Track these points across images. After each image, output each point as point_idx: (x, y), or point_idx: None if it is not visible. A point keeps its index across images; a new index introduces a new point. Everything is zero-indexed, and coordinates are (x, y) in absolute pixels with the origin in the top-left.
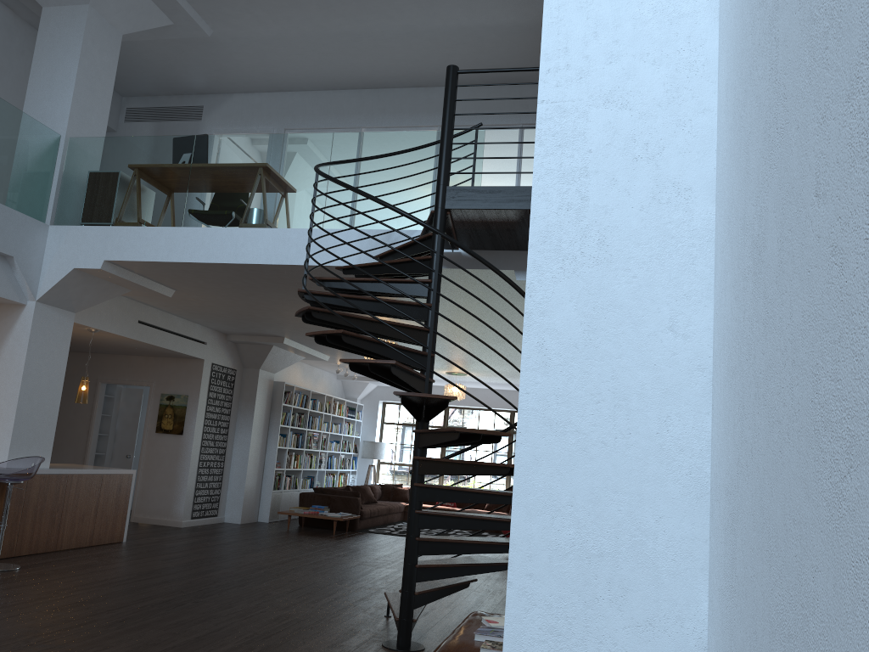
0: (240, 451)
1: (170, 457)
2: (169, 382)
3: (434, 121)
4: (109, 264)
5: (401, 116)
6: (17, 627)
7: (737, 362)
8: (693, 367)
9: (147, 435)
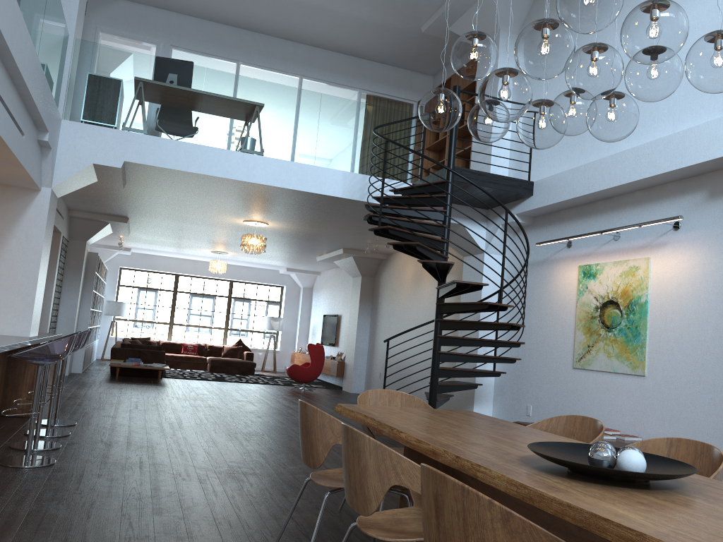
0: (67, 312)
1: None
2: None
3: (298, 71)
4: (123, 164)
5: (273, 60)
6: (238, 459)
7: None
8: None
9: None
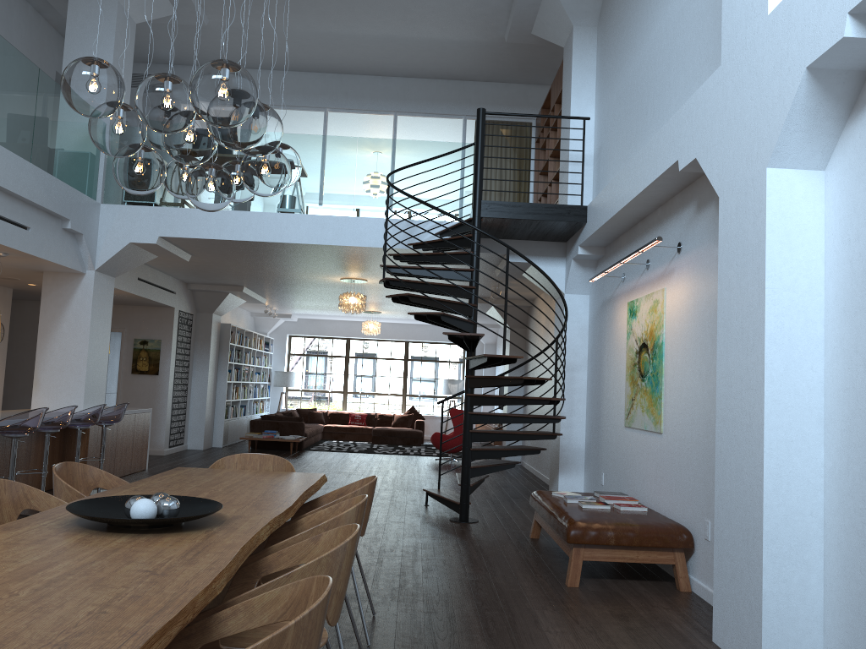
0: (199, 386)
1: (148, 395)
2: (141, 328)
3: (391, 107)
4: (161, 239)
5: (363, 101)
6: None
7: (850, 386)
8: (818, 381)
9: (122, 377)
